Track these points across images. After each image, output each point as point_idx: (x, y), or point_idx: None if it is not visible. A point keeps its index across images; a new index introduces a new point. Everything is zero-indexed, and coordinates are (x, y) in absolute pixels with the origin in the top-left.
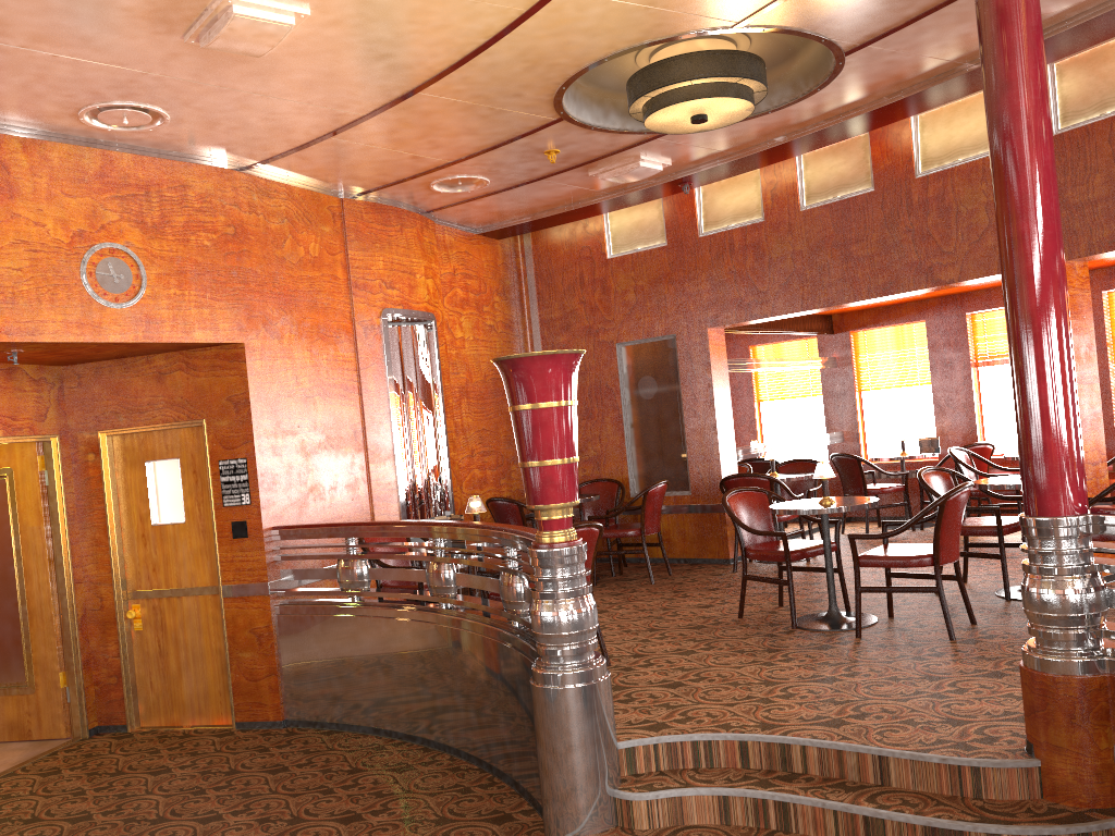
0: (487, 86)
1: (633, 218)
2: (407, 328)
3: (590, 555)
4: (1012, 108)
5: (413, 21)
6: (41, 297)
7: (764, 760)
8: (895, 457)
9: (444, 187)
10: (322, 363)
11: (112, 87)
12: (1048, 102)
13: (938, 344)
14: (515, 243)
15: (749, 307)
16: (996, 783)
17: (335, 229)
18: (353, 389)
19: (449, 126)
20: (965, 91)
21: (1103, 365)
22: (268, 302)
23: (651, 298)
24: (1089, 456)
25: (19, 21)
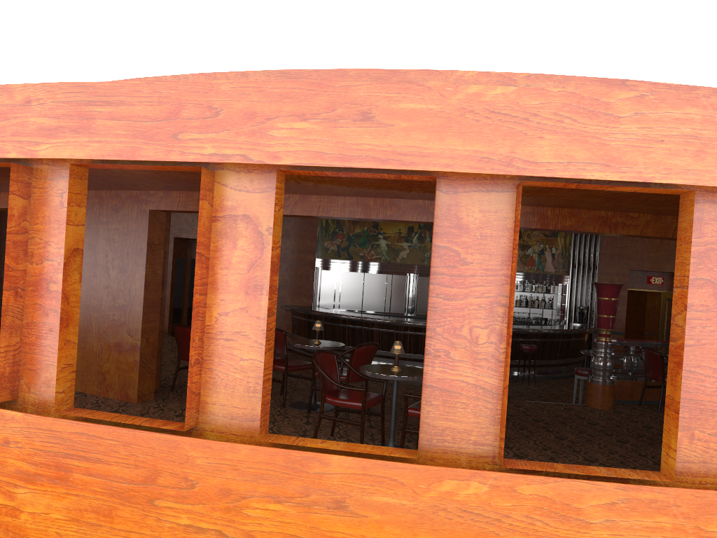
0: None
1: None
2: None
3: None
4: None
5: None
6: (666, 261)
7: None
8: None
9: None
10: None
11: None
12: None
13: None
14: None
15: None
16: None
17: None
18: None
19: None
20: None
21: None
22: None
23: None
24: None
25: None
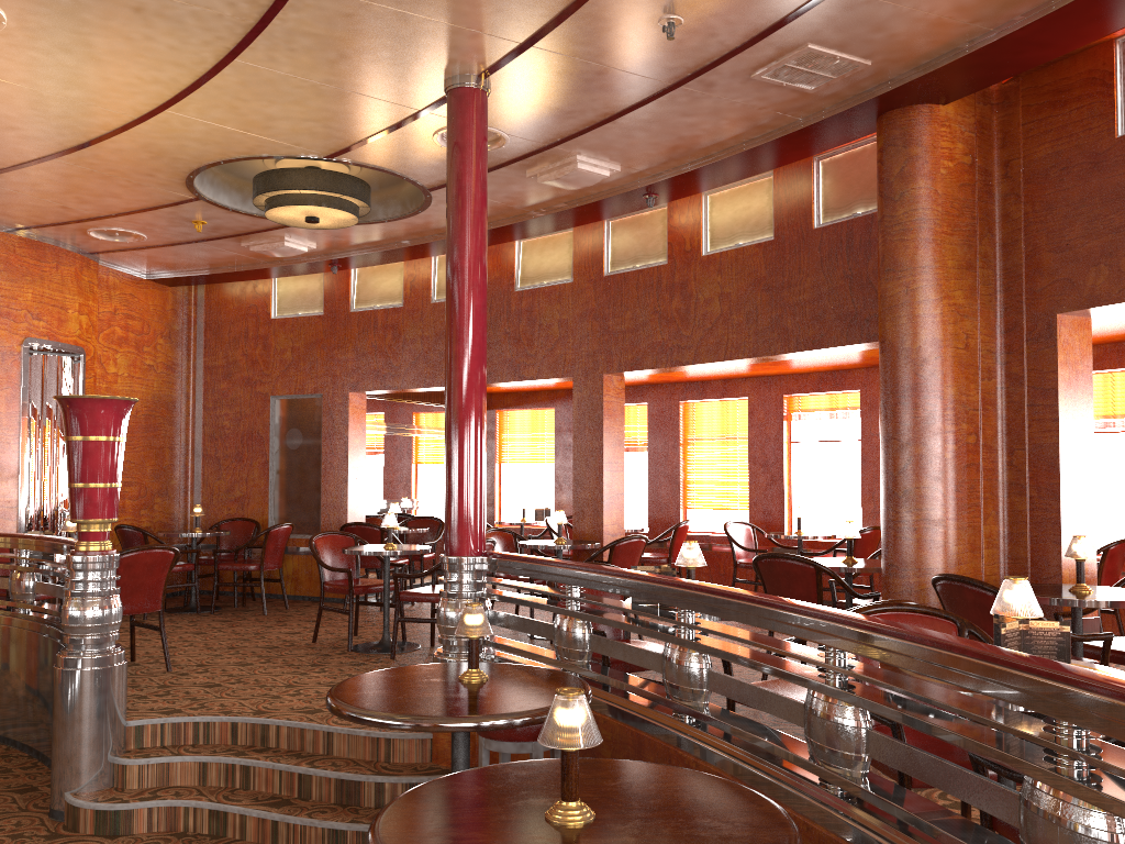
0: (119, 164)
1: (298, 286)
2: (55, 358)
3: (164, 574)
4: (457, 265)
5: (34, 108)
6: None
7: (249, 737)
8: (513, 522)
9: (103, 235)
10: None
11: None
12: (483, 265)
13: (562, 429)
14: (189, 292)
15: (384, 378)
16: (401, 750)
17: None
18: None
19: (92, 188)
20: (540, 231)
21: (676, 460)
22: None
23: (305, 359)
24: (609, 529)
25: None
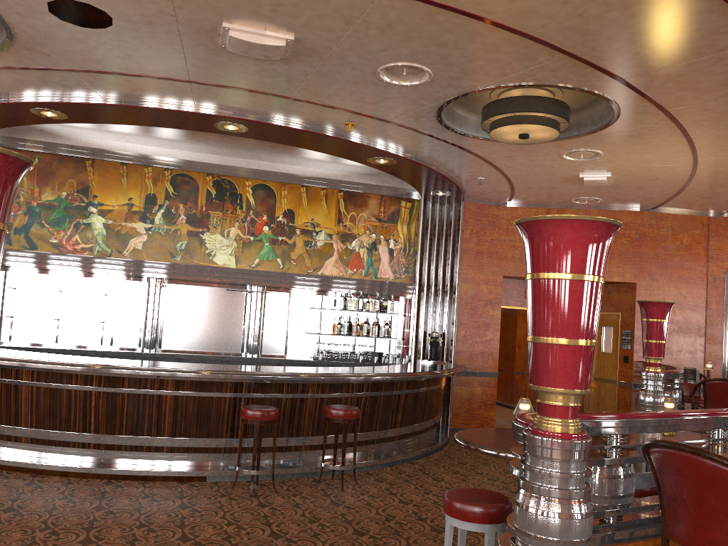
0: (717, 181)
1: None
2: None
3: None
4: None
5: (651, 171)
6: None
7: None
8: None
9: None
10: (682, 293)
11: (573, 195)
12: None
13: None
14: None
15: None
16: None
17: (702, 231)
18: (701, 307)
19: (724, 192)
20: None
21: None
22: (652, 265)
23: None
24: None
25: (532, 186)
